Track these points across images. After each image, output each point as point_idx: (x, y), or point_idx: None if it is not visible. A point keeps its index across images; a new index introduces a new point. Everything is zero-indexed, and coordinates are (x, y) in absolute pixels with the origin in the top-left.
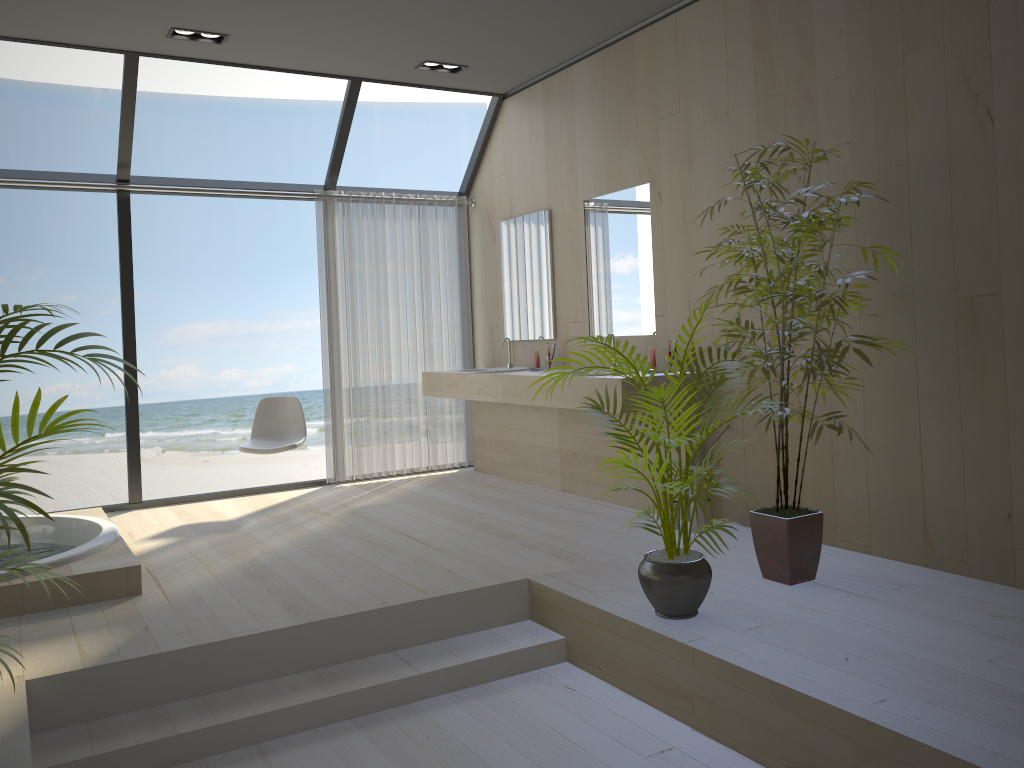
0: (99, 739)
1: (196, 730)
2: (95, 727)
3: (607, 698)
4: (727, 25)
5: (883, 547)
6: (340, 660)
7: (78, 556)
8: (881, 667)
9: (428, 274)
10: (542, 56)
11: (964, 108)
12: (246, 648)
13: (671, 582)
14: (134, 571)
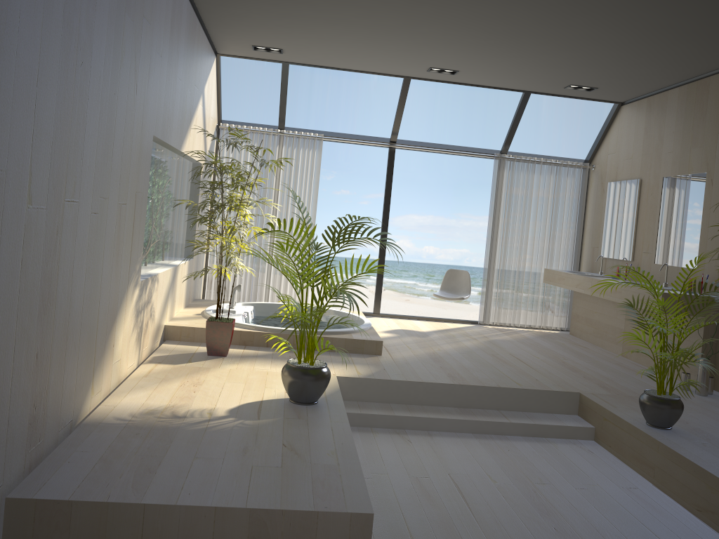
0: (362, 408)
1: (403, 416)
2: (360, 404)
3: (609, 460)
4: None
5: None
6: (471, 407)
7: (354, 331)
8: None
9: (557, 209)
10: (647, 84)
11: None
12: (428, 388)
13: (655, 406)
14: (379, 343)
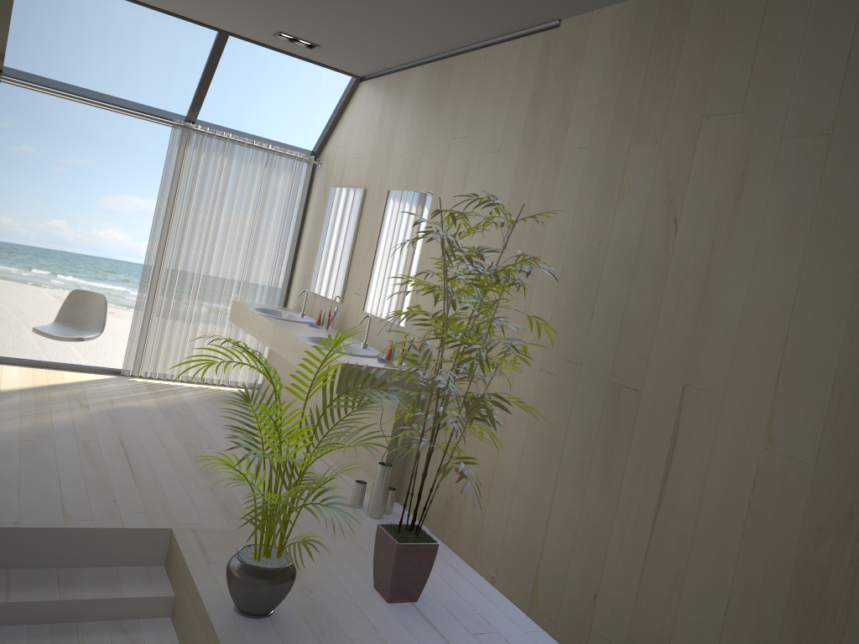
0: None
1: None
2: None
3: None
4: (519, 71)
5: (503, 583)
6: None
7: None
8: None
9: (262, 216)
10: (384, 54)
11: (660, 210)
12: None
13: (244, 583)
14: None
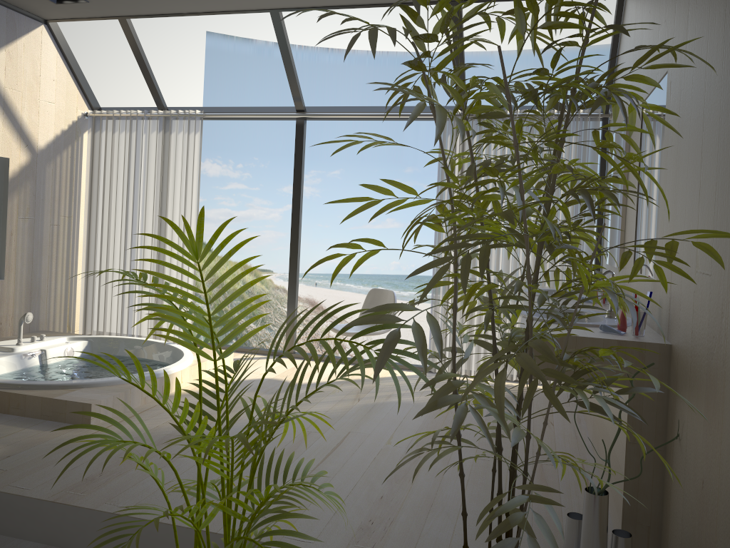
0: None
1: None
2: None
3: None
4: None
5: None
6: (71, 546)
7: (93, 384)
8: None
9: None
10: None
11: None
12: (2, 503)
13: None
14: (87, 407)
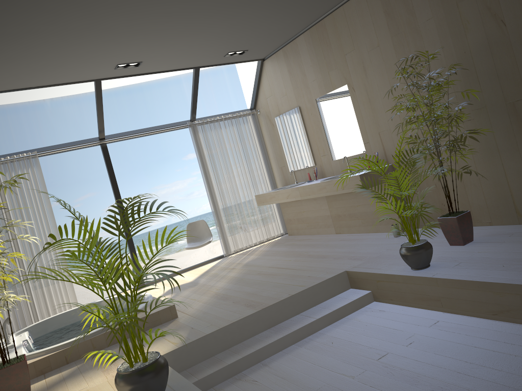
0: (196, 374)
1: (235, 361)
2: (190, 370)
3: (400, 310)
4: (369, 6)
5: (497, 221)
6: (278, 322)
7: (143, 307)
8: (519, 265)
9: (246, 149)
10: (281, 38)
11: (490, 21)
12: (240, 325)
13: (417, 253)
14: (172, 307)
